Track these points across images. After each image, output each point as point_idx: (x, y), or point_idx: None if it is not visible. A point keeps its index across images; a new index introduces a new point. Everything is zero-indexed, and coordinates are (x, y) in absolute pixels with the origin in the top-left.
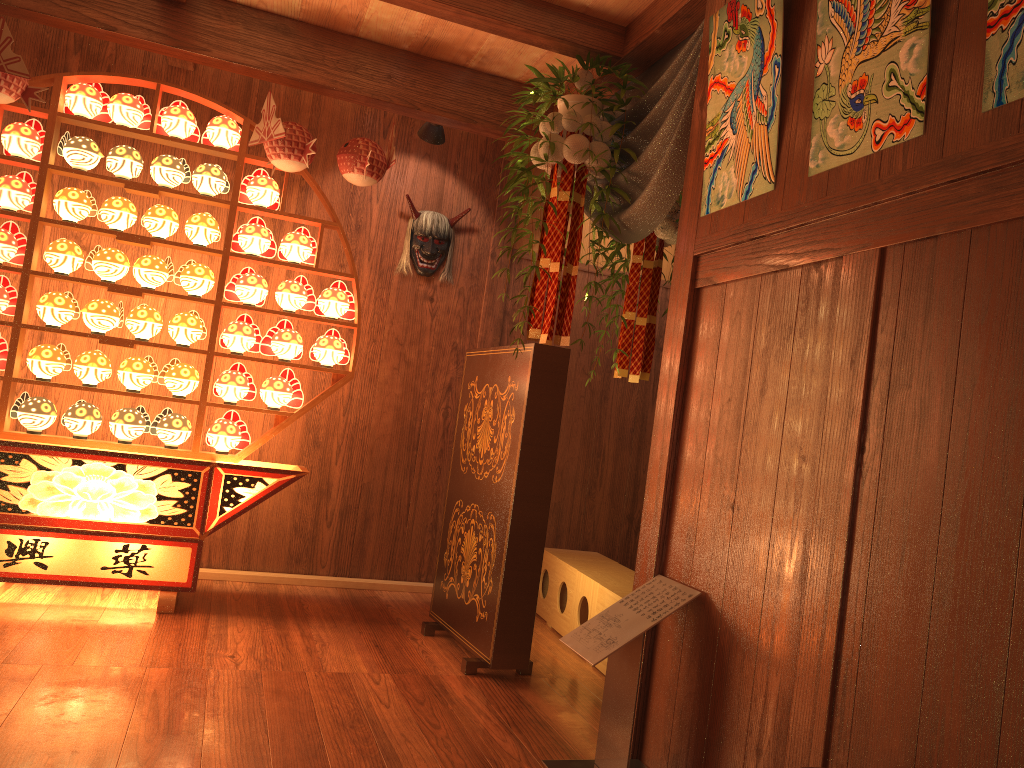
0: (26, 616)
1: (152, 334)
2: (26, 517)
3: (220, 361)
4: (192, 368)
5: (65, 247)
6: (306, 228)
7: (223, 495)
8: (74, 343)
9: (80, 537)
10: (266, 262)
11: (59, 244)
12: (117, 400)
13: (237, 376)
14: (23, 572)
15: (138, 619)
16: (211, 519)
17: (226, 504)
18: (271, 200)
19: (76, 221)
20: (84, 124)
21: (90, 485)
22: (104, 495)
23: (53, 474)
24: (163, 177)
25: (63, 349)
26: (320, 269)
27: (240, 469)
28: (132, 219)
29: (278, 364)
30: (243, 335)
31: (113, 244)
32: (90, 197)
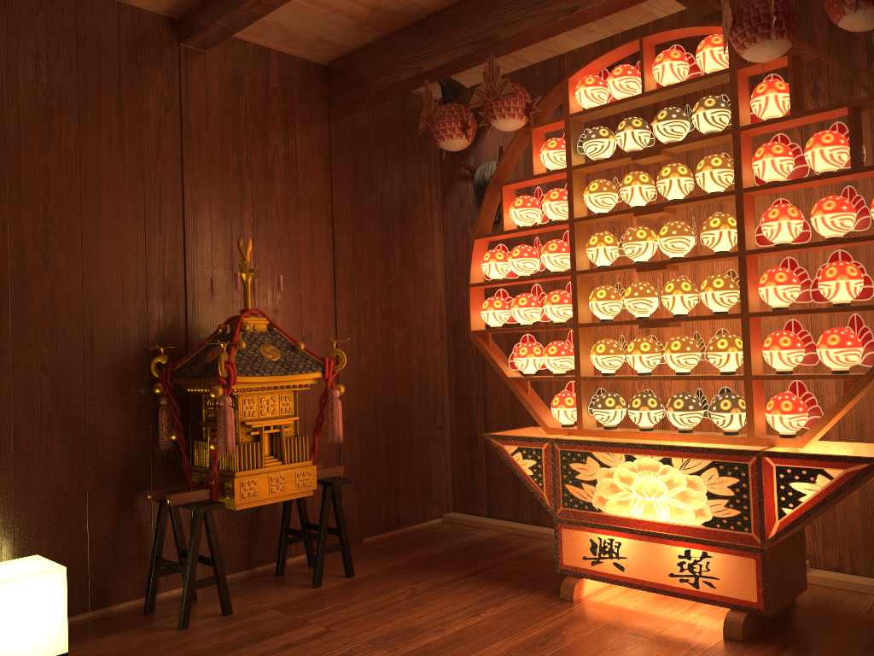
0: (590, 623)
1: (685, 307)
2: (599, 515)
3: (815, 319)
4: (731, 337)
5: (595, 240)
6: (840, 122)
7: (778, 493)
8: (673, 329)
9: (644, 539)
10: (786, 185)
11: (591, 239)
12: (720, 381)
13: (780, 337)
14: (606, 572)
15: (690, 644)
16: (770, 524)
17: (784, 504)
18: (778, 106)
19: (605, 211)
20: (594, 115)
21: (643, 482)
22: (657, 493)
23: (612, 471)
24: (662, 134)
25: (622, 340)
26: (858, 169)
27: (792, 458)
28: (645, 190)
29: (828, 312)
30: (775, 285)
31: (687, 221)
32: (617, 183)
